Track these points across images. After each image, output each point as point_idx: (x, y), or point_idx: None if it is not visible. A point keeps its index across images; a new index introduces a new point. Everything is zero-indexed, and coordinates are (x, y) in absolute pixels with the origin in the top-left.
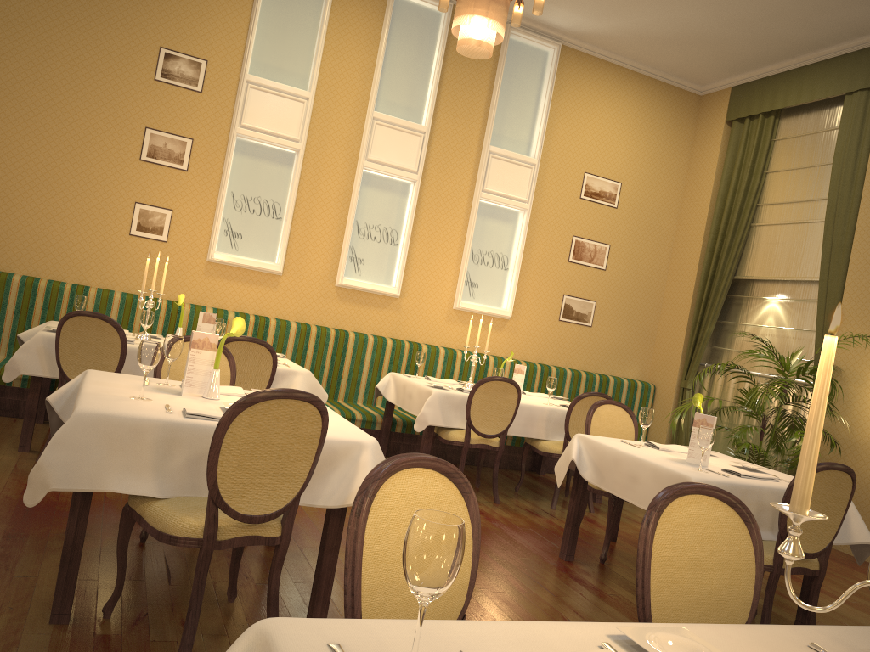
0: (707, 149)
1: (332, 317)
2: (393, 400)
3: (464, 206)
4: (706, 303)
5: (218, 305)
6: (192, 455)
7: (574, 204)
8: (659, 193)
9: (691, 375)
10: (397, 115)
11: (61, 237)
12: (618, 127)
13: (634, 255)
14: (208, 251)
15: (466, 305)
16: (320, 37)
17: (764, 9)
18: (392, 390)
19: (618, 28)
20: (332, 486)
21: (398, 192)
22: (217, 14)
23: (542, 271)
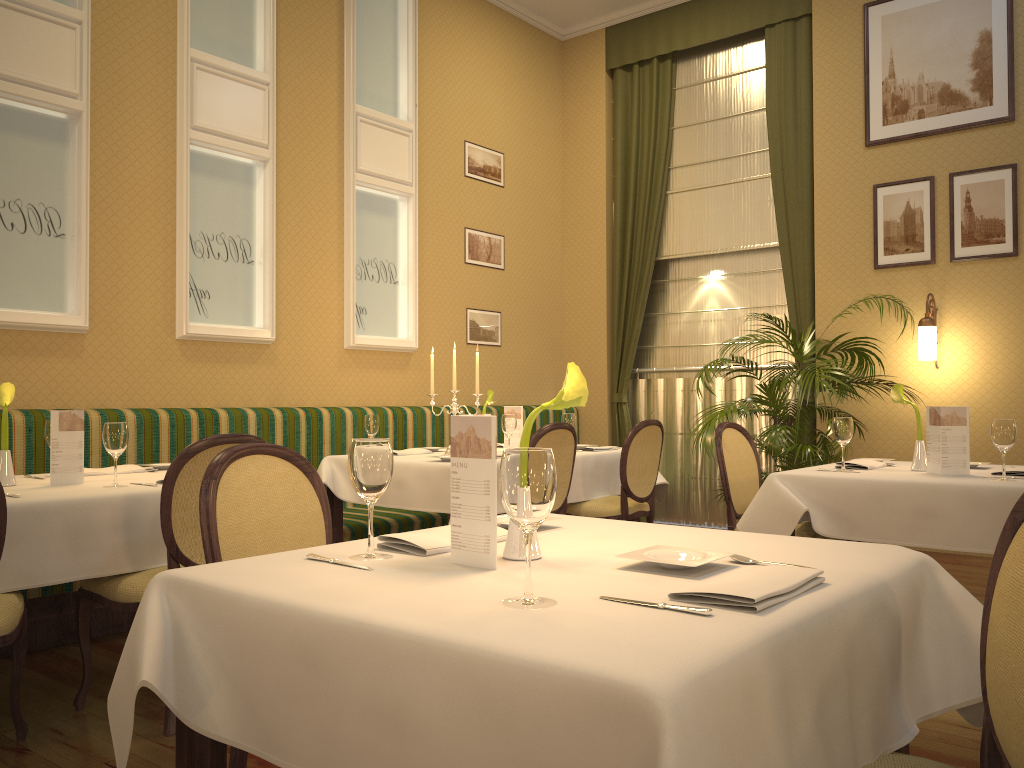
0: (587, 107)
1: (180, 391)
2: (352, 497)
3: (334, 196)
4: (627, 295)
5: None
6: (815, 702)
7: (460, 184)
8: (541, 166)
9: (624, 386)
10: (219, 56)
11: None
12: (490, 80)
13: (529, 246)
14: None
15: (362, 340)
16: None
17: None
18: (342, 482)
19: None
20: (933, 662)
21: (241, 179)
22: None
23: (439, 279)
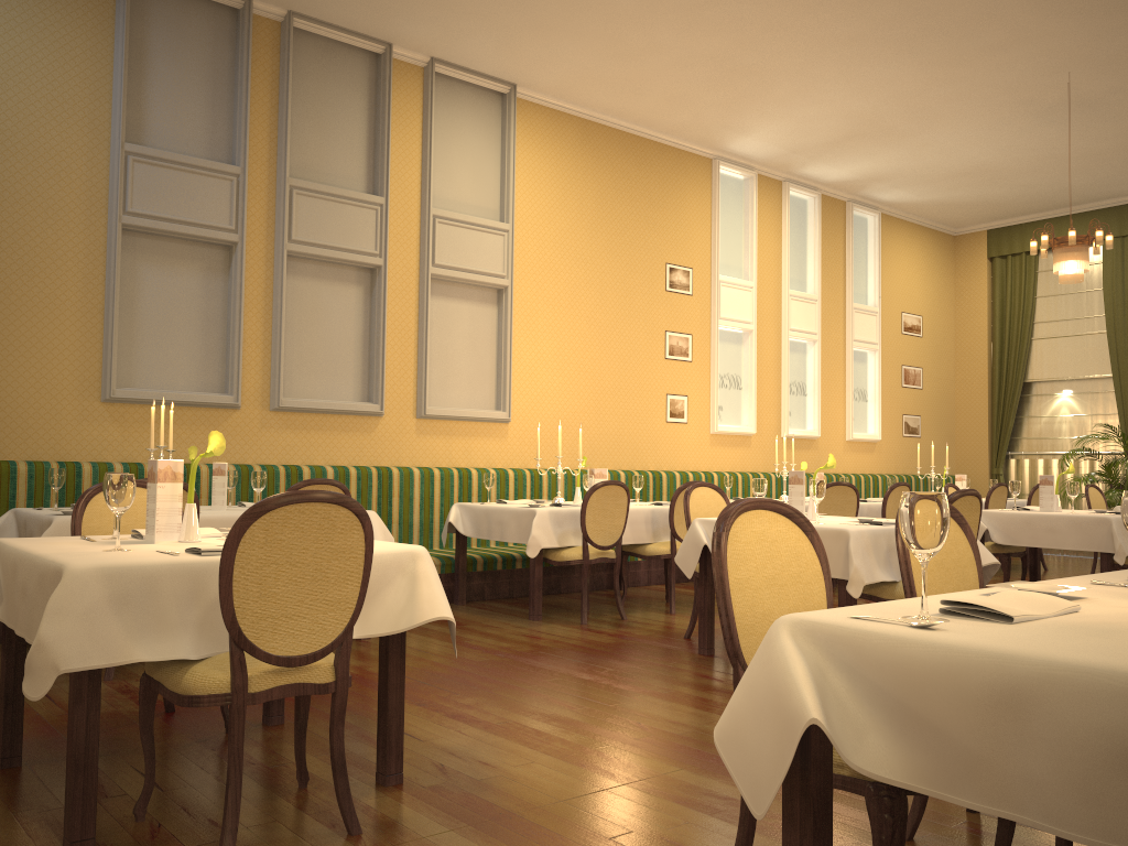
0: (973, 280)
1: (782, 464)
2: None
3: (841, 355)
4: (1003, 404)
5: (720, 468)
6: None
7: (899, 339)
8: (942, 320)
9: (1001, 463)
10: (794, 288)
11: (629, 433)
12: (914, 271)
13: (935, 373)
14: (710, 425)
15: (855, 436)
16: (753, 236)
17: (1057, 187)
18: None
19: (932, 199)
20: None
21: (802, 351)
22: (693, 229)
23: (889, 398)
